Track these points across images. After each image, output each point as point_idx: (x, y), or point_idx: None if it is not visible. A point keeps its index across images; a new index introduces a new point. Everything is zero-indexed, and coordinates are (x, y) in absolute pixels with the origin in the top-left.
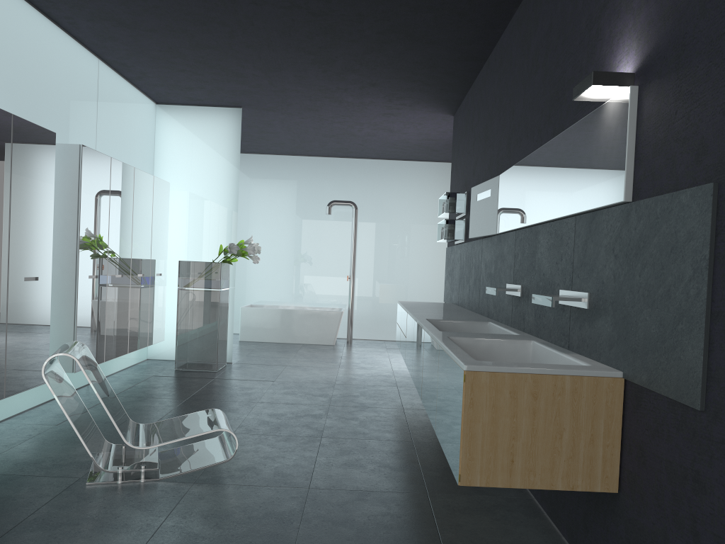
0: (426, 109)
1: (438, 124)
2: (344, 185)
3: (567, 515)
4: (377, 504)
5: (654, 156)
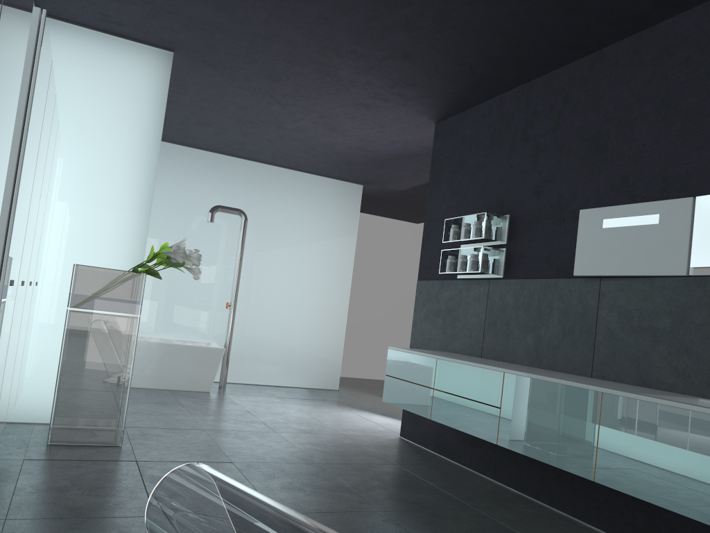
0: (418, 108)
1: (403, 131)
2: (223, 188)
3: None
4: None
5: None
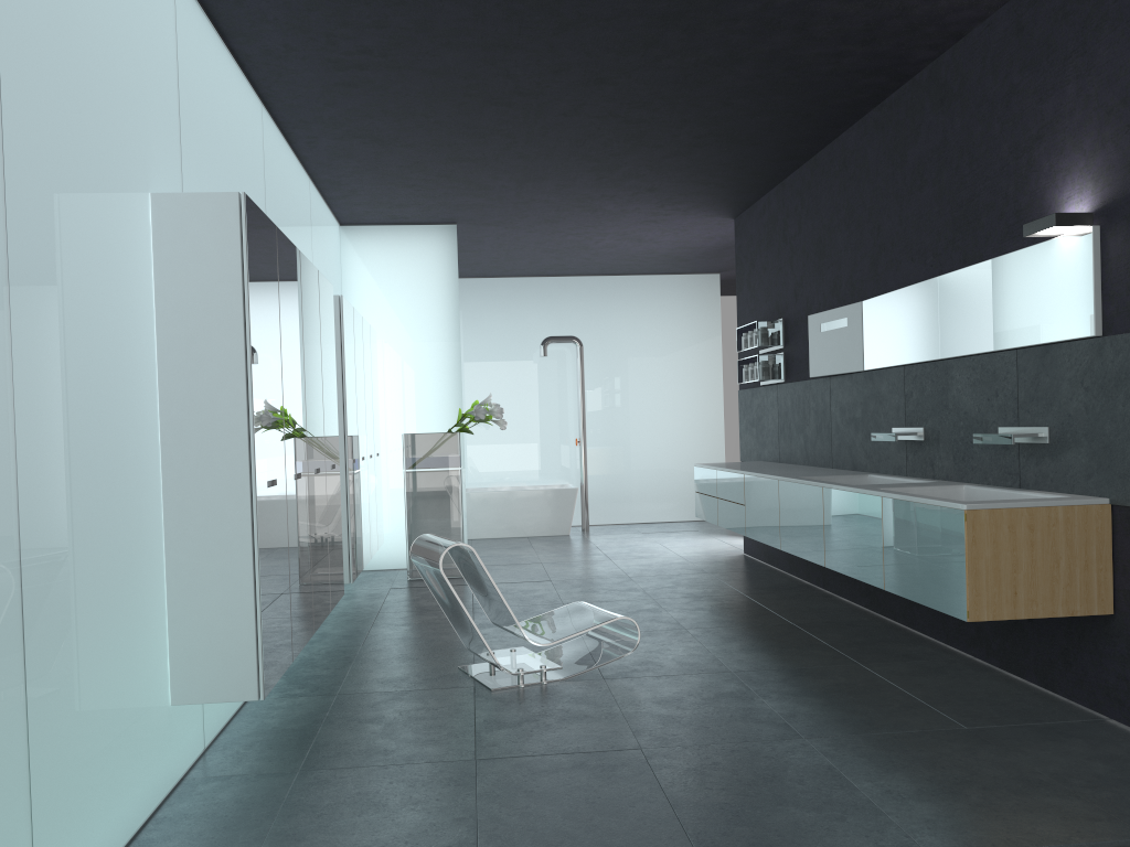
0: (703, 213)
1: (708, 229)
2: (556, 314)
3: (1034, 658)
4: (819, 677)
5: (1129, 294)
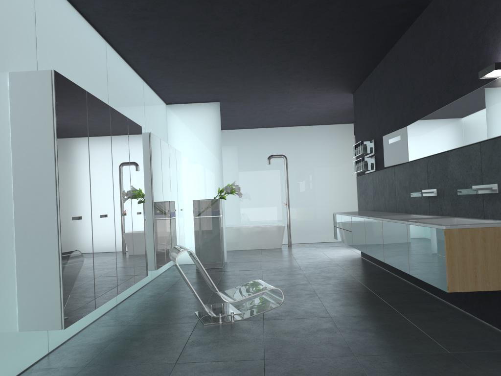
0: (336, 91)
1: (341, 100)
2: (275, 144)
3: (495, 313)
4: (376, 321)
5: None
